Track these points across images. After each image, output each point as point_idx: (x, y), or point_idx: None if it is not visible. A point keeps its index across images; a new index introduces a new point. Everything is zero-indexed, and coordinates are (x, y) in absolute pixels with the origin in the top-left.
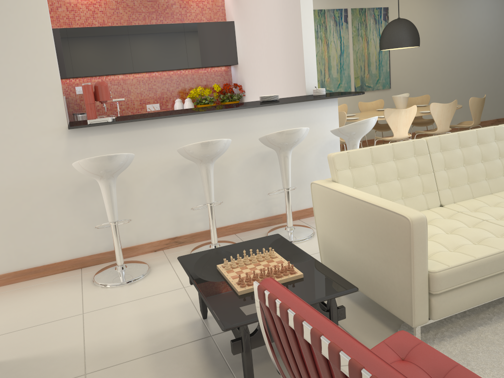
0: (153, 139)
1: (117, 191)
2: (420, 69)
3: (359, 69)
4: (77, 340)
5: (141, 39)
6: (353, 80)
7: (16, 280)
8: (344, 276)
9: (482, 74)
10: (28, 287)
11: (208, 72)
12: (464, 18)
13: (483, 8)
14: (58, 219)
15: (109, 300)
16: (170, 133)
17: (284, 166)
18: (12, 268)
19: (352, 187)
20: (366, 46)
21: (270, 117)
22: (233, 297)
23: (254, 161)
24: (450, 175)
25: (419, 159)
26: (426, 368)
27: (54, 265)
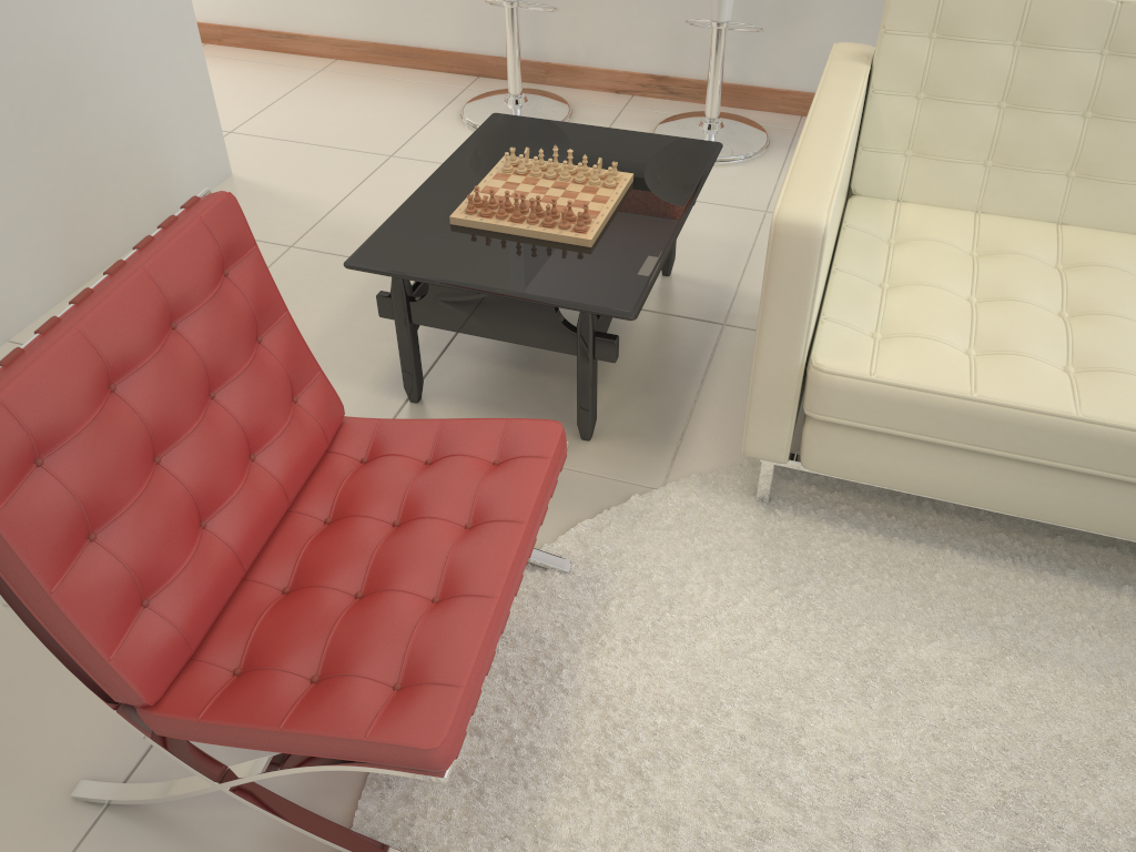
0: None
1: None
2: None
3: None
4: (337, 194)
5: None
6: None
7: (377, 60)
8: None
9: None
10: (381, 78)
11: None
12: None
13: None
14: None
15: (445, 151)
16: None
17: None
18: (371, 35)
19: (913, 92)
20: None
21: None
22: (438, 222)
23: None
24: None
25: None
26: (482, 495)
27: (435, 53)
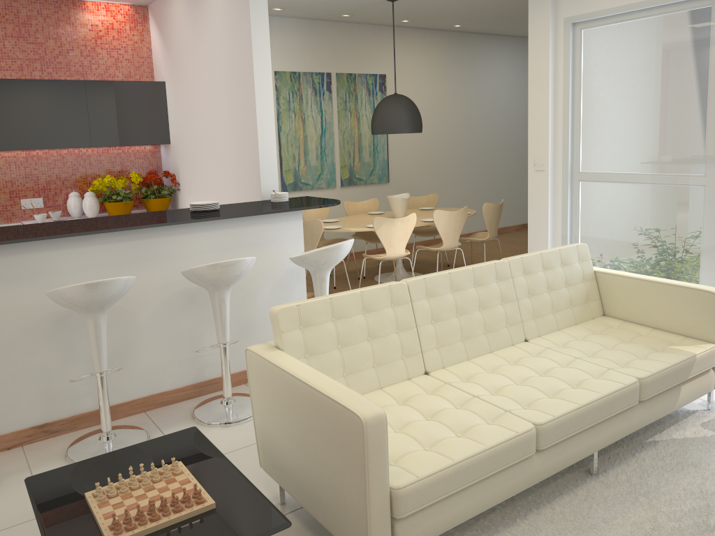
0: (9, 273)
1: None
2: (427, 157)
3: (347, 155)
4: None
5: (13, 100)
6: (339, 170)
7: None
8: (288, 487)
9: (504, 166)
10: None
11: (124, 152)
12: (482, 95)
13: (504, 82)
14: None
15: None
16: (39, 263)
17: (219, 312)
18: None
19: (303, 355)
20: (356, 124)
21: (203, 237)
22: None
23: (176, 302)
24: (438, 331)
25: (397, 310)
26: None
27: None
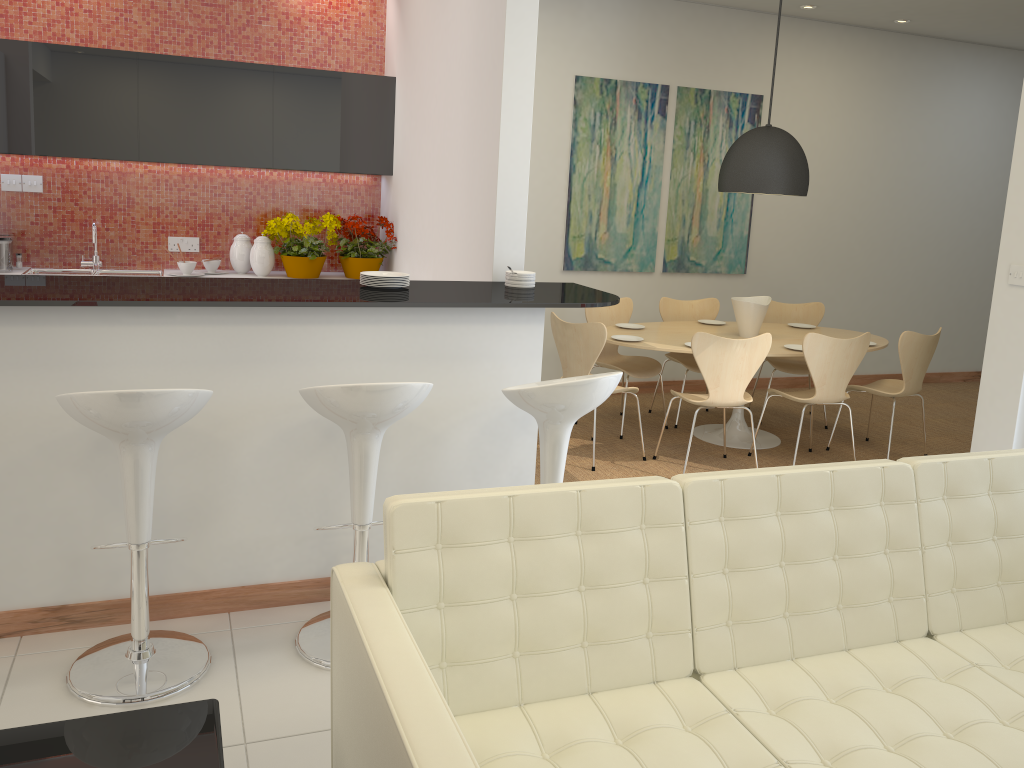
0: (27, 354)
1: None
2: (818, 240)
3: (680, 222)
4: None
5: (167, 87)
6: (663, 246)
7: None
8: None
9: (957, 269)
10: None
11: (326, 182)
12: (931, 144)
13: (977, 126)
14: None
15: None
16: (78, 344)
17: (358, 470)
18: None
19: (434, 603)
20: (702, 174)
21: (361, 333)
22: None
23: (303, 437)
24: (737, 591)
25: (652, 538)
26: None
27: None
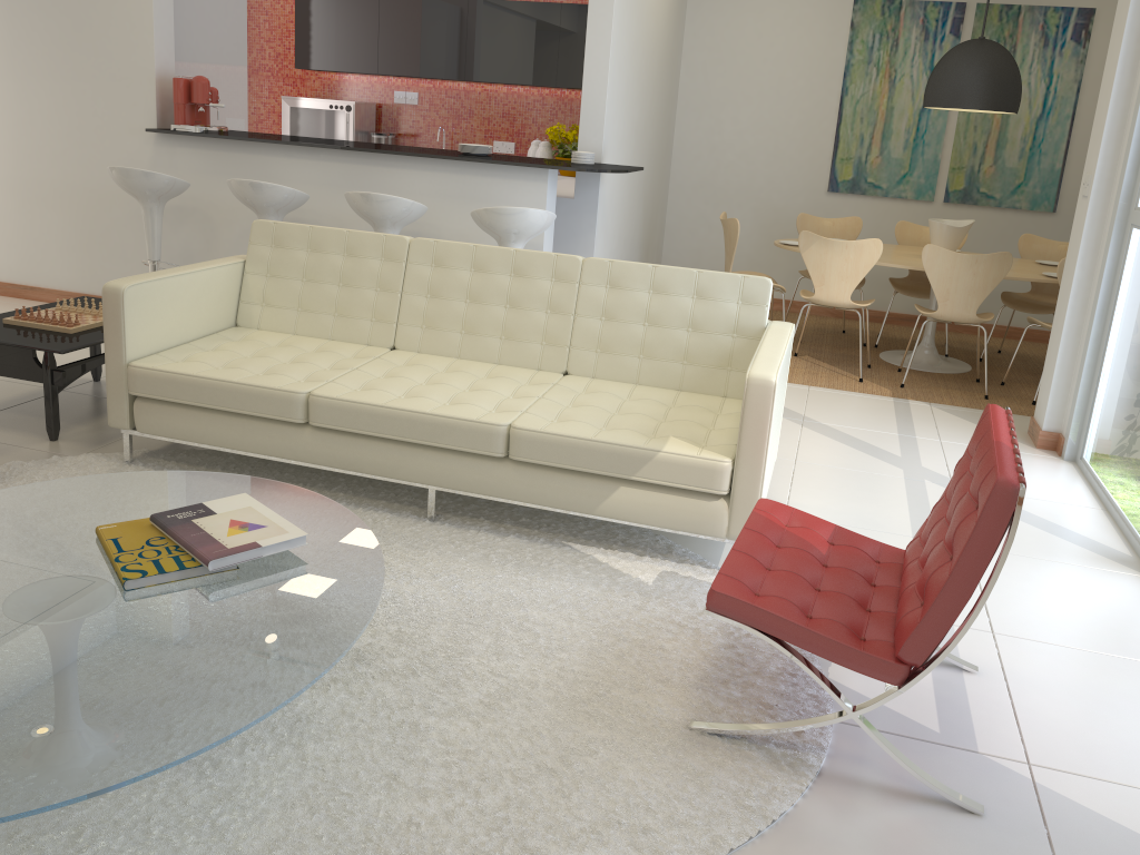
0: (251, 170)
1: (200, 230)
2: None
3: (969, 149)
4: None
5: (486, 24)
6: (947, 174)
7: None
8: None
9: None
10: None
11: None
12: None
13: None
14: (135, 245)
15: None
16: (273, 167)
17: None
18: (85, 289)
19: (265, 273)
20: None
21: (422, 177)
22: None
23: None
24: (430, 308)
25: (384, 266)
26: None
27: None
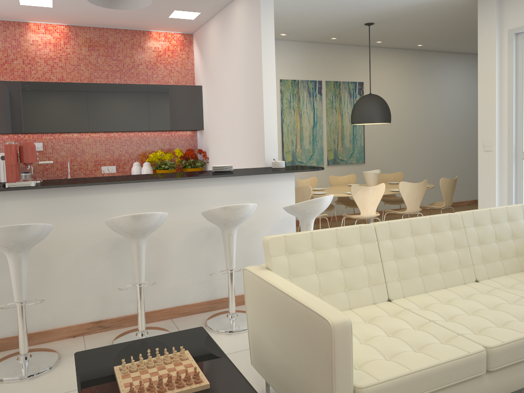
0: (82, 207)
1: (34, 265)
2: (395, 145)
3: (332, 141)
4: None
5: (100, 97)
6: (326, 153)
7: None
8: (271, 382)
9: (458, 153)
10: None
11: (172, 135)
12: (439, 98)
13: (458, 89)
14: None
15: None
16: (103, 202)
17: (228, 245)
18: None
19: (287, 276)
20: (340, 119)
21: (219, 189)
22: None
23: (198, 237)
24: (400, 266)
25: (365, 247)
26: None
27: None
